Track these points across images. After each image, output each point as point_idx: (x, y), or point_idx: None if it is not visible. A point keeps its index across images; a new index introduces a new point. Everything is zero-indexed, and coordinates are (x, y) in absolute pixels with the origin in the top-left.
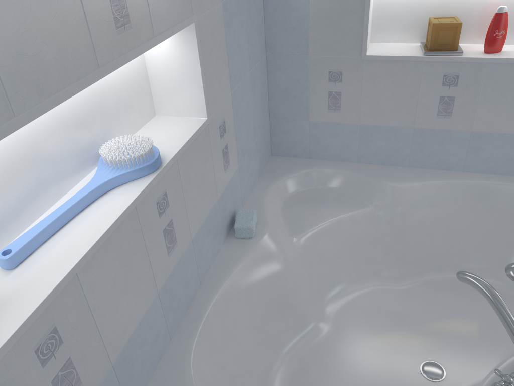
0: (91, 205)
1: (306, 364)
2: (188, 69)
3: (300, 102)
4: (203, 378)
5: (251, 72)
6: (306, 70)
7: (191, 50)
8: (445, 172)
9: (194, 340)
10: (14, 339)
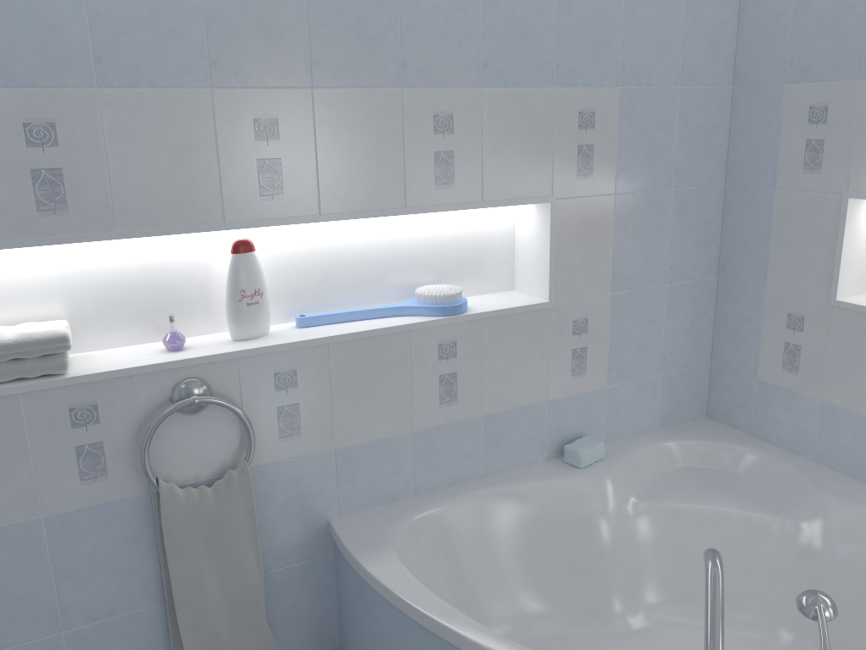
0: (381, 318)
1: (569, 649)
2: (541, 247)
3: (750, 348)
4: (415, 537)
5: (668, 285)
6: (760, 305)
7: (545, 229)
8: None
9: (432, 505)
10: (263, 350)
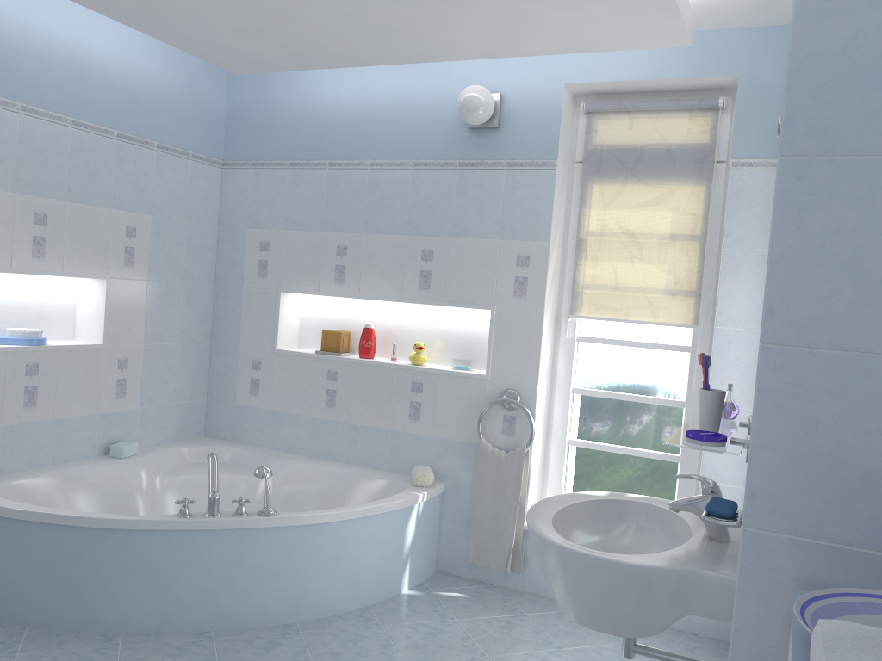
0: None
1: None
2: (99, 308)
3: (231, 385)
4: (5, 496)
5: (180, 343)
6: (237, 357)
7: (102, 296)
8: (332, 461)
9: (17, 478)
10: None
